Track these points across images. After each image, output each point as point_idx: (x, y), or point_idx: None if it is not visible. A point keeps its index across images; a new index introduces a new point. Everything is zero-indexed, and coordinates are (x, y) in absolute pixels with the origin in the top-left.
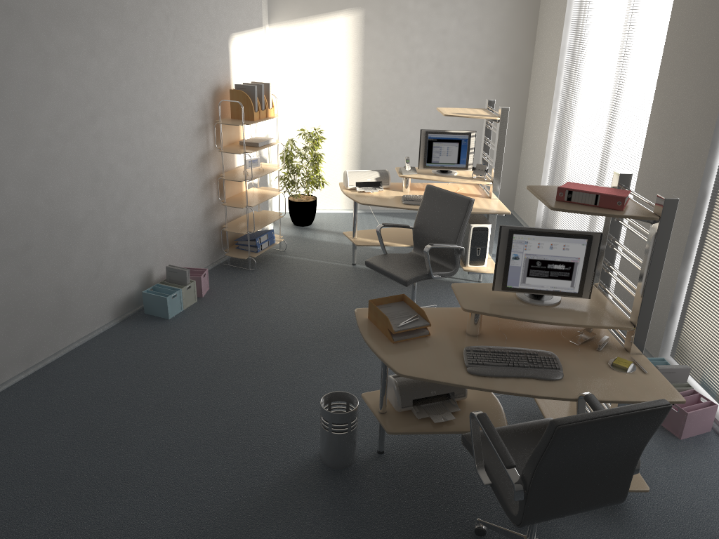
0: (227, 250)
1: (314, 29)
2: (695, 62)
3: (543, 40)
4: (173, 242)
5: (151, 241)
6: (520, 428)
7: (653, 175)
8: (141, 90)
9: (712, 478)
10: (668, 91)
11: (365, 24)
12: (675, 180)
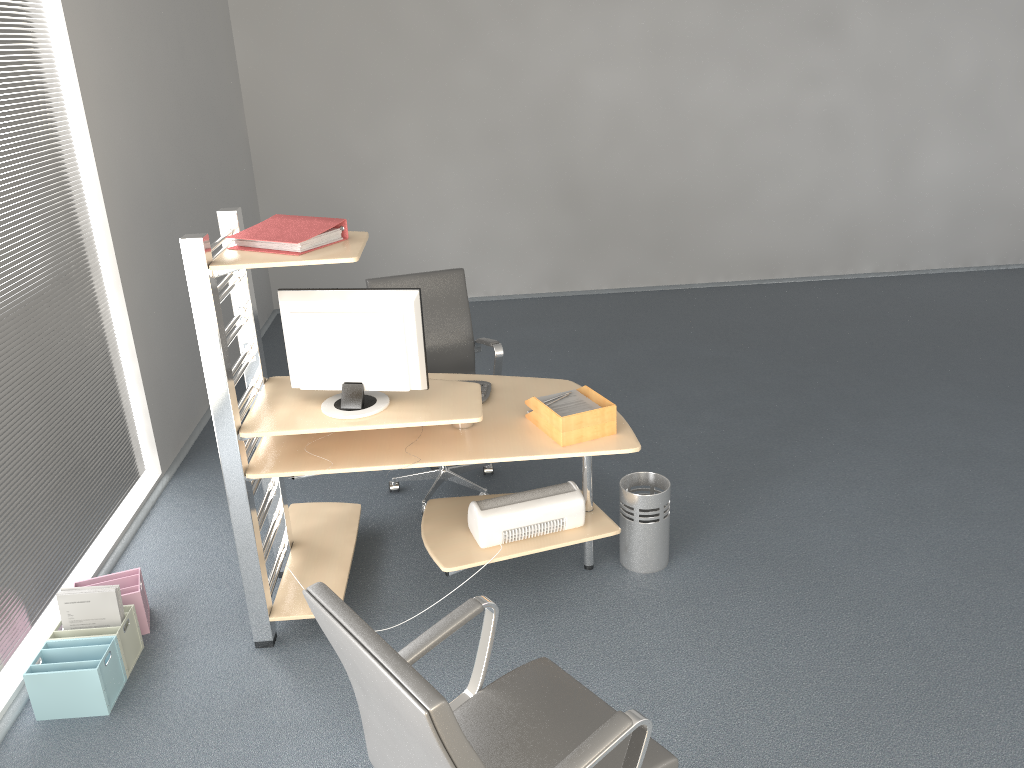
0: None
1: None
2: None
3: None
4: None
5: None
6: None
7: None
8: None
9: (175, 561)
10: None
11: None
12: None
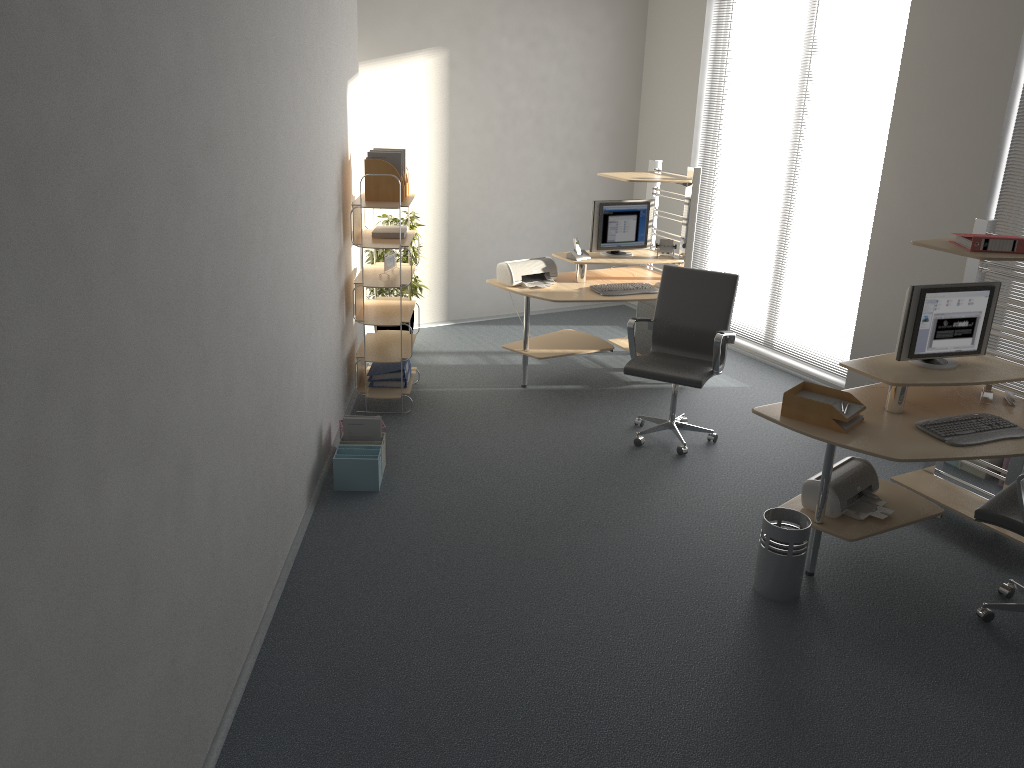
0: (365, 391)
1: (385, 76)
2: (951, 107)
3: (658, 88)
4: (329, 384)
5: (320, 383)
6: (1013, 492)
7: (898, 231)
8: (314, 161)
9: None
10: (909, 139)
11: (450, 69)
12: (938, 231)
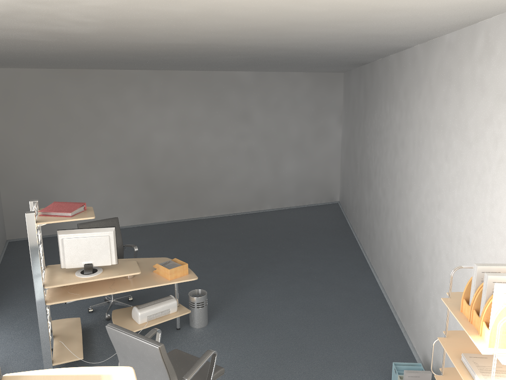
0: None
1: None
2: None
3: None
4: None
5: None
6: None
7: None
8: (464, 205)
9: None
10: None
11: None
12: None
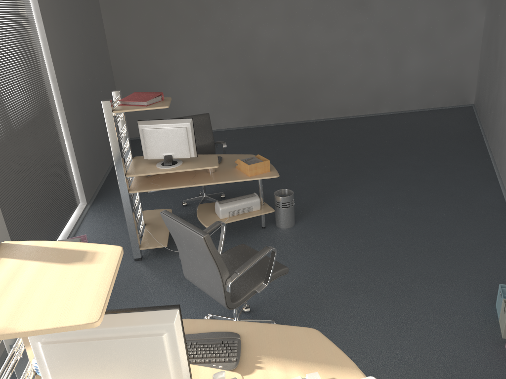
0: None
1: None
2: None
3: None
4: None
5: None
6: None
7: None
8: None
9: (97, 235)
10: None
11: None
12: None
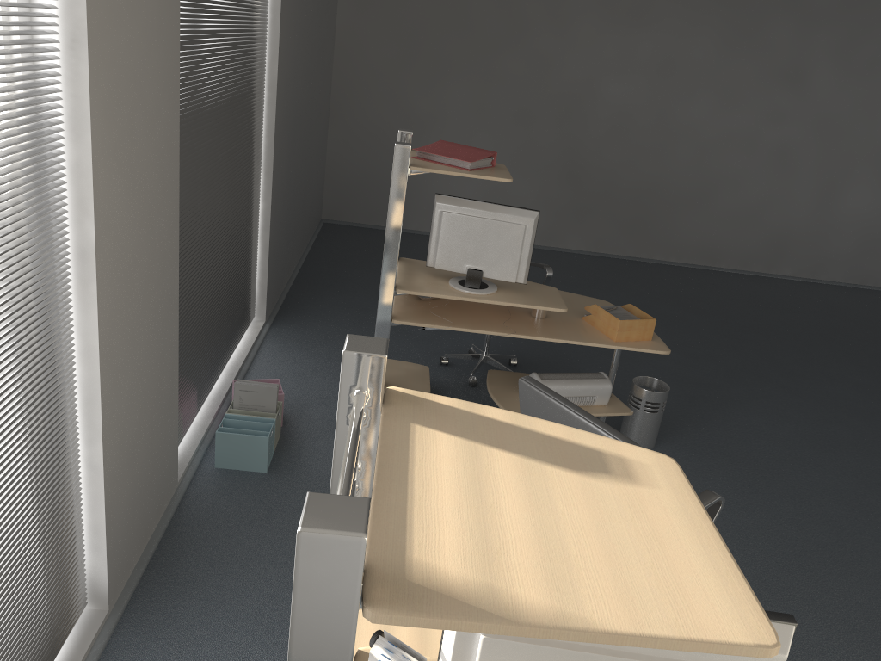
0: None
1: None
2: None
3: None
4: None
5: None
6: None
7: (124, 259)
8: None
9: (288, 383)
10: (113, 62)
11: None
12: (155, 223)
